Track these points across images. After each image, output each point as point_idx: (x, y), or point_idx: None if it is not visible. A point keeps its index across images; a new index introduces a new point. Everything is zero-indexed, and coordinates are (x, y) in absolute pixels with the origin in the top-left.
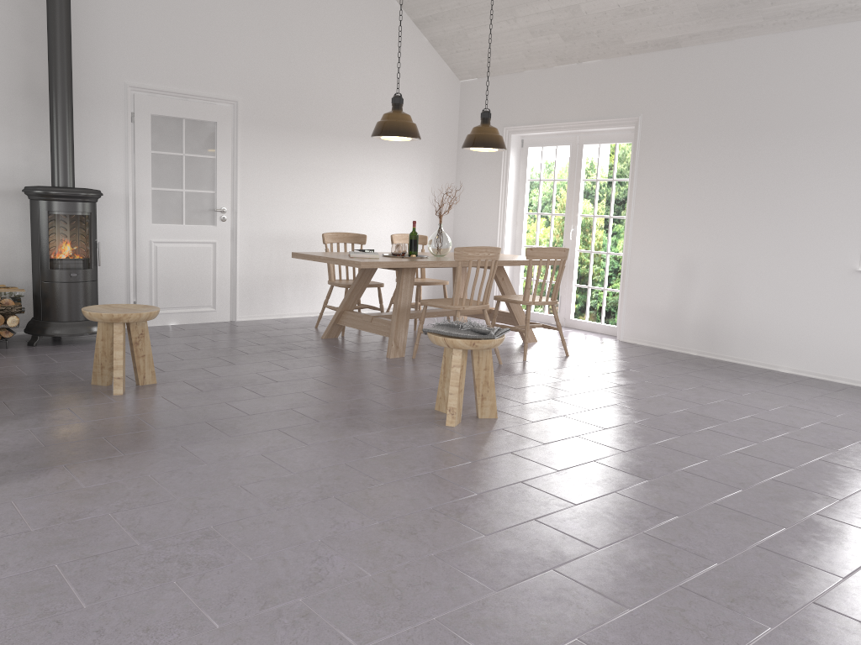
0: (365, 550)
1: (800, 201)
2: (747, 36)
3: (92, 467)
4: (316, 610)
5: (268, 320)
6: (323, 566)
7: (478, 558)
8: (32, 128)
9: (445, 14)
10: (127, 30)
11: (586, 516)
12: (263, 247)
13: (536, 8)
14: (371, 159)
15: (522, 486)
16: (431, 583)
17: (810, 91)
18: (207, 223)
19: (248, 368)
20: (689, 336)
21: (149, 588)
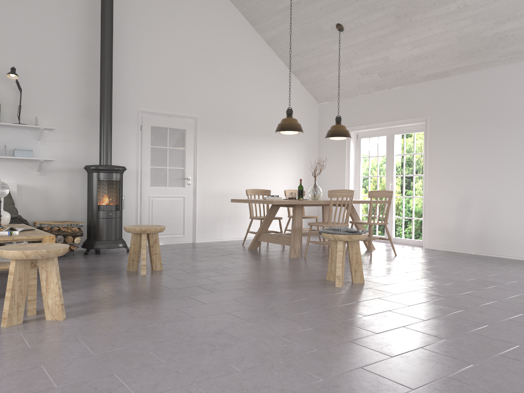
0: (310, 339)
1: None
2: (489, 67)
3: (143, 305)
4: (292, 364)
5: (214, 242)
6: (288, 346)
7: (376, 343)
8: (88, 135)
9: (310, 67)
10: (139, 81)
11: (433, 325)
12: (211, 199)
13: (363, 60)
14: (270, 148)
15: (390, 312)
16: (353, 353)
17: None
18: (180, 186)
19: (211, 263)
20: (468, 242)
21: (195, 355)
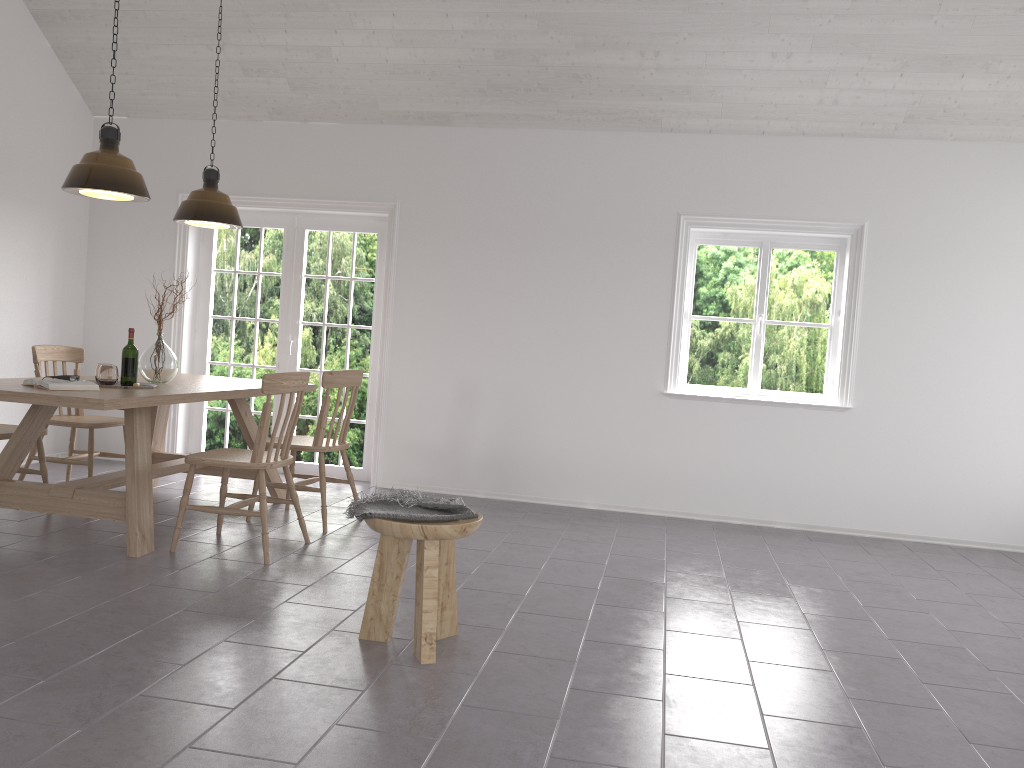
0: None
1: (600, 318)
2: (533, 127)
3: None
4: None
5: None
6: None
7: None
8: None
9: (99, 14)
10: None
11: (808, 762)
12: None
13: (262, 38)
14: None
15: (678, 740)
16: None
17: (606, 198)
18: None
19: None
20: (473, 475)
21: None
